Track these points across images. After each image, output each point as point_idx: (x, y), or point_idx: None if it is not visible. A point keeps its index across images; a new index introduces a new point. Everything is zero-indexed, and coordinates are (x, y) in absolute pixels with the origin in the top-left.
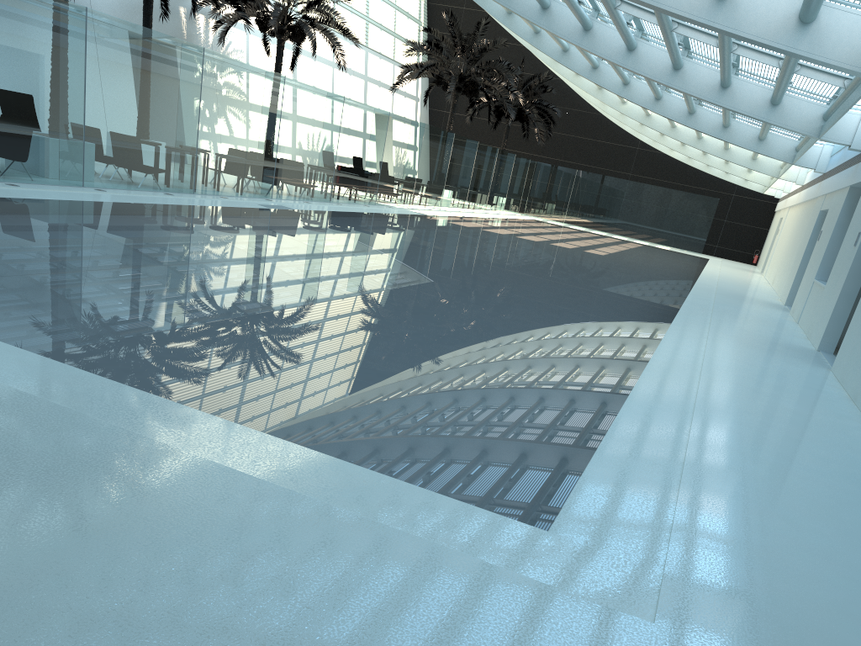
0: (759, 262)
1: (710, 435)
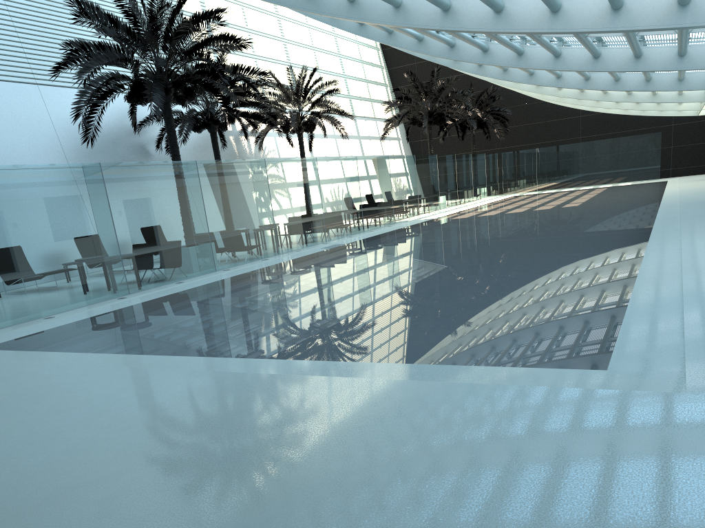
0: None
1: (698, 298)
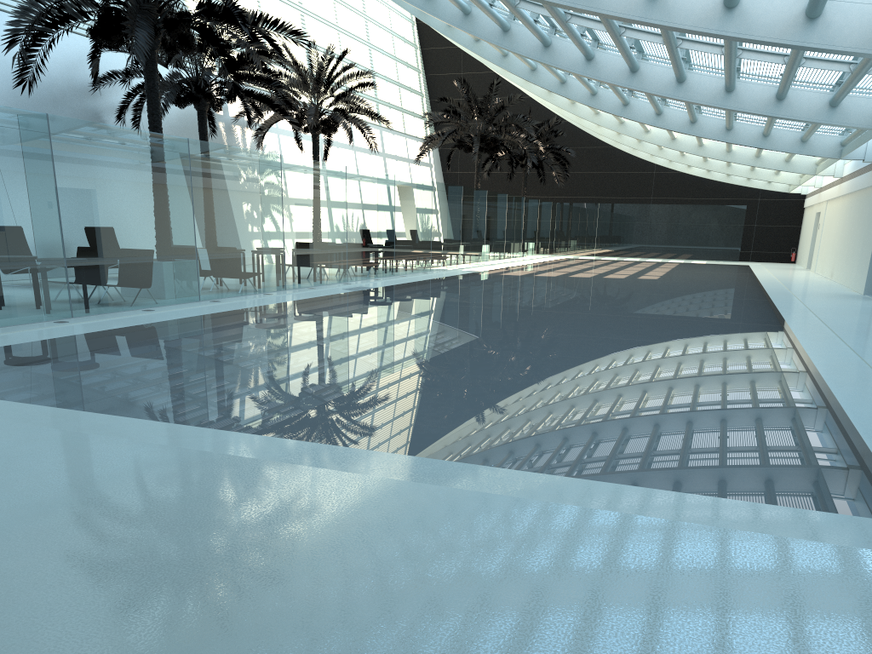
0: (798, 259)
1: None
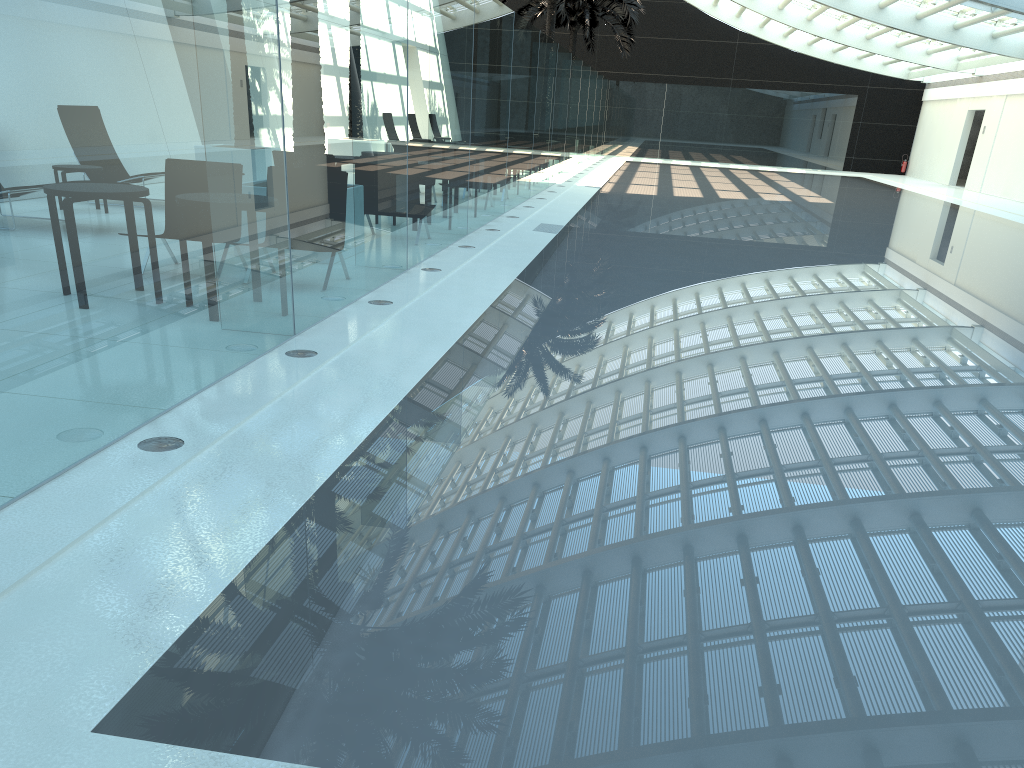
0: (915, 170)
1: None
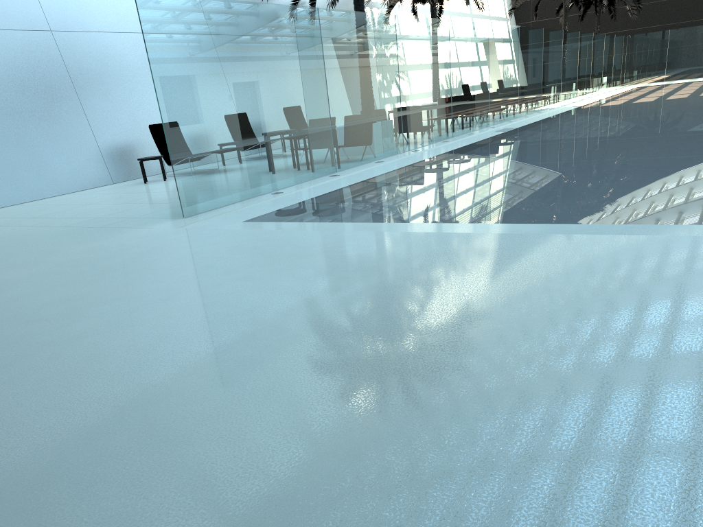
0: None
1: None
